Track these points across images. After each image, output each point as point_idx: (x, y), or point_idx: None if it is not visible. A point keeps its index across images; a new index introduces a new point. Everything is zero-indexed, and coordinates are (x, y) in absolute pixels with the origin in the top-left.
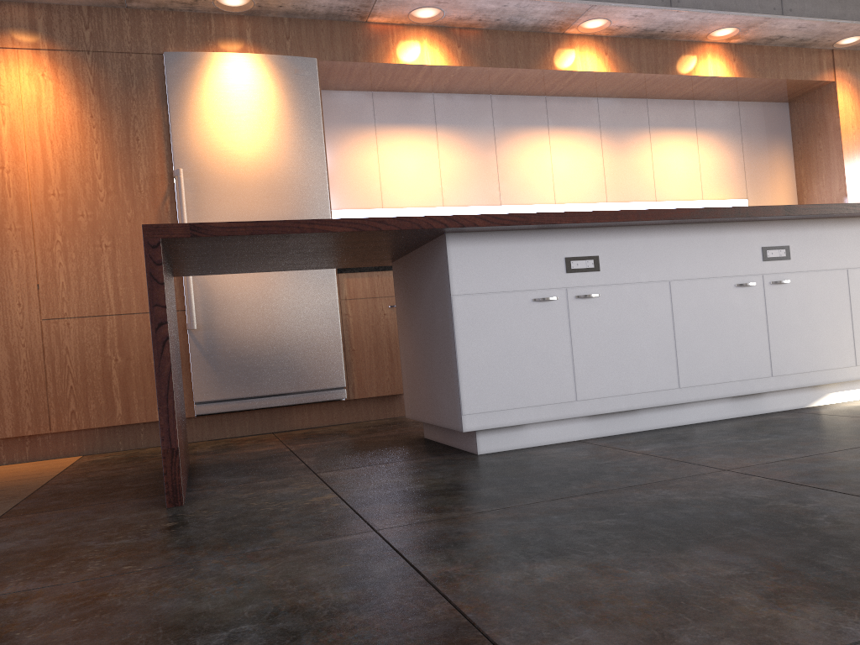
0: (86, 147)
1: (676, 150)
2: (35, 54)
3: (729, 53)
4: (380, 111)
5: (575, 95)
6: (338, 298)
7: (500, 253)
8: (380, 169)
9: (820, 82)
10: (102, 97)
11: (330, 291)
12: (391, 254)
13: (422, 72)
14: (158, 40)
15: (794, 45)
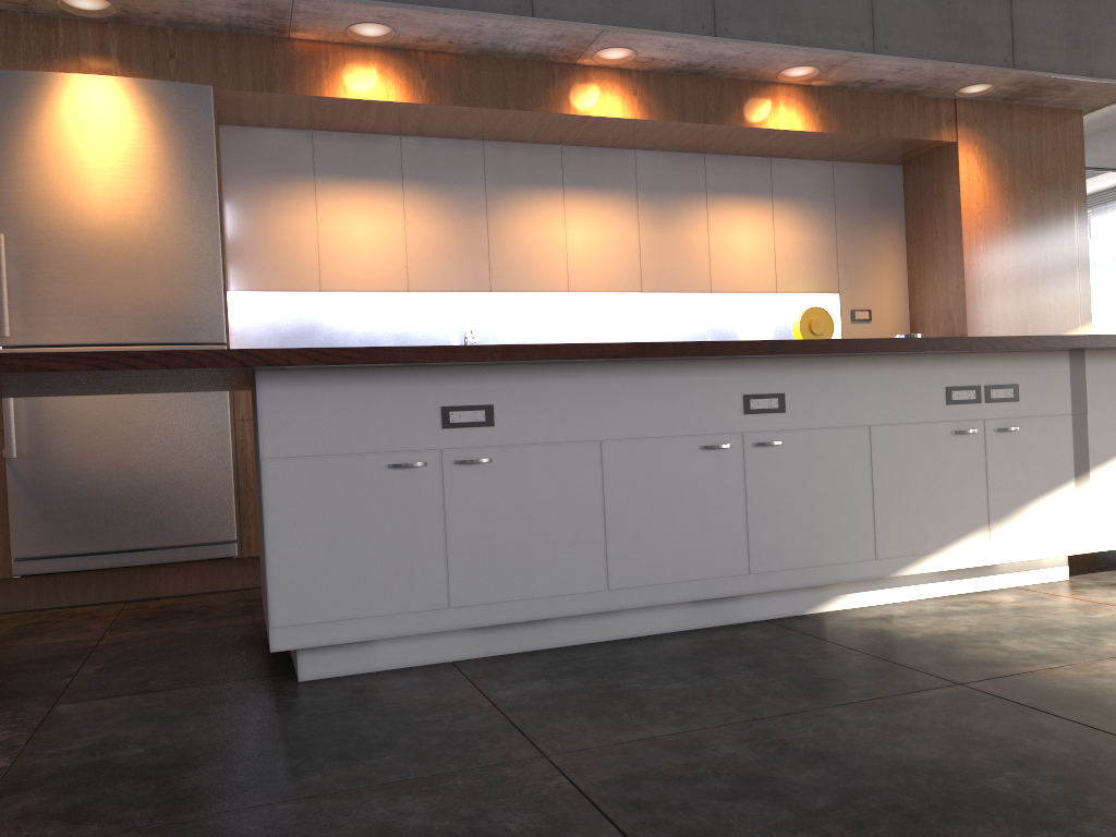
0: None
1: (743, 225)
2: None
3: (810, 99)
4: (322, 158)
5: (603, 145)
6: (230, 419)
7: (340, 399)
8: (319, 237)
9: (938, 143)
10: None
11: (219, 409)
12: (228, 383)
13: (374, 109)
14: None
15: (901, 92)
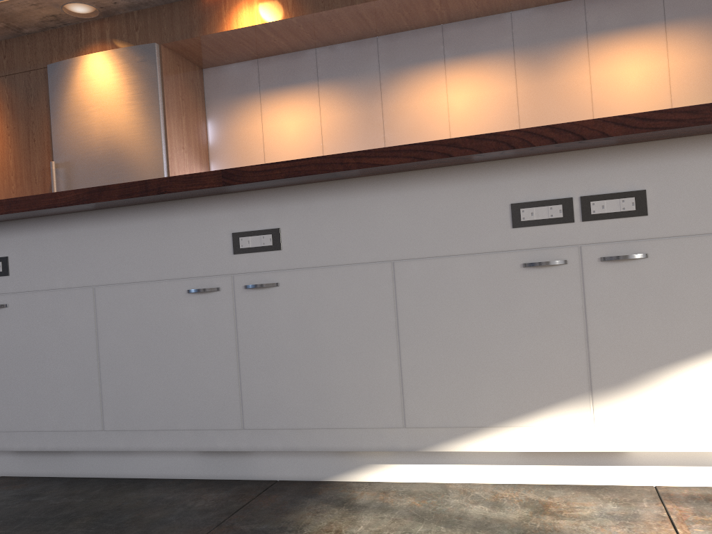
0: (5, 151)
1: (629, 58)
2: None
3: None
4: (264, 77)
5: (477, 15)
6: None
7: None
8: (263, 134)
9: None
10: (13, 110)
11: None
12: None
13: (268, 32)
14: (47, 56)
15: None
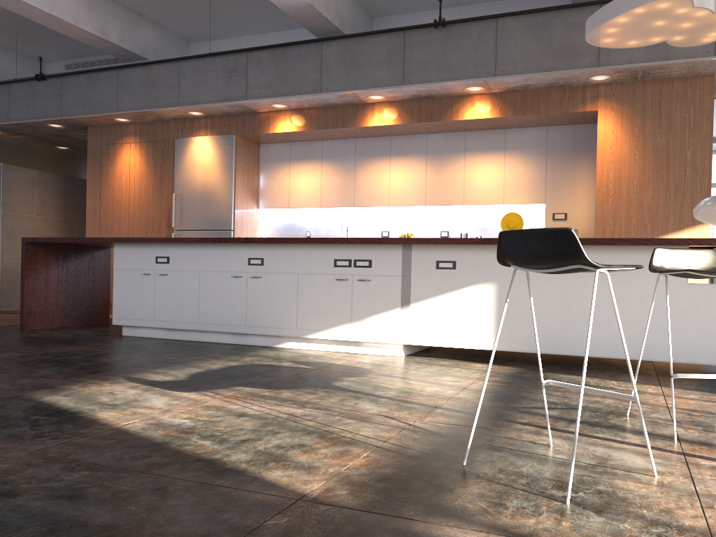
0: (147, 183)
1: (485, 167)
2: (135, 144)
3: (494, 99)
4: (293, 153)
5: (409, 134)
6: None
7: (131, 252)
8: (289, 186)
9: (586, 112)
10: (154, 161)
11: None
12: None
13: (294, 134)
14: (175, 133)
15: (554, 86)
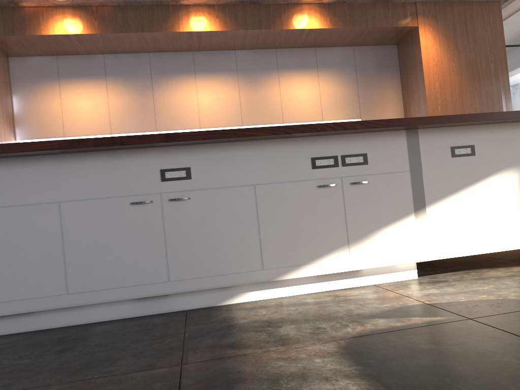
0: None
1: (300, 85)
2: None
3: (323, 10)
4: (62, 69)
5: (215, 49)
6: None
7: None
8: (62, 109)
9: (407, 28)
10: None
11: None
12: None
13: (75, 40)
14: None
15: (379, 1)
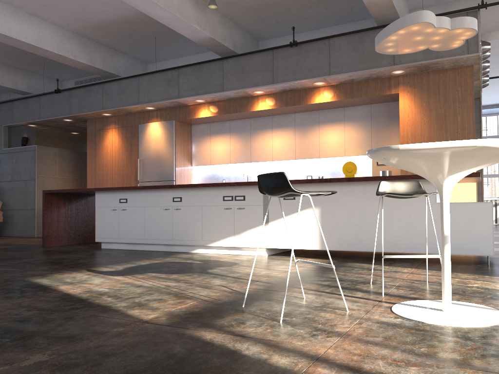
0: (123, 153)
1: (332, 133)
2: (115, 129)
3: (332, 89)
4: (212, 129)
5: (283, 114)
6: None
7: (105, 197)
8: (210, 150)
9: (392, 94)
10: (126, 139)
11: None
12: None
13: (211, 118)
14: (138, 121)
15: (370, 79)
